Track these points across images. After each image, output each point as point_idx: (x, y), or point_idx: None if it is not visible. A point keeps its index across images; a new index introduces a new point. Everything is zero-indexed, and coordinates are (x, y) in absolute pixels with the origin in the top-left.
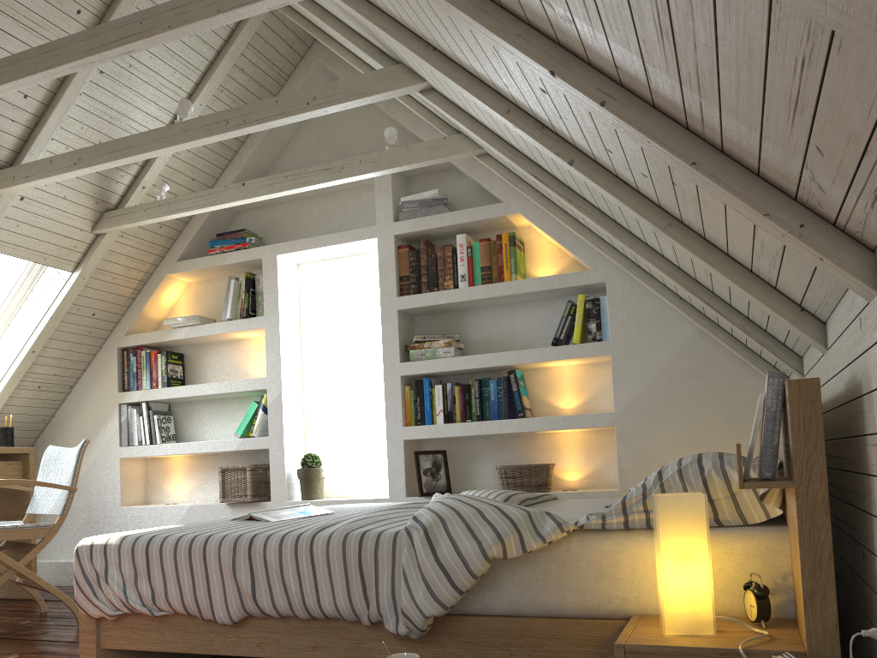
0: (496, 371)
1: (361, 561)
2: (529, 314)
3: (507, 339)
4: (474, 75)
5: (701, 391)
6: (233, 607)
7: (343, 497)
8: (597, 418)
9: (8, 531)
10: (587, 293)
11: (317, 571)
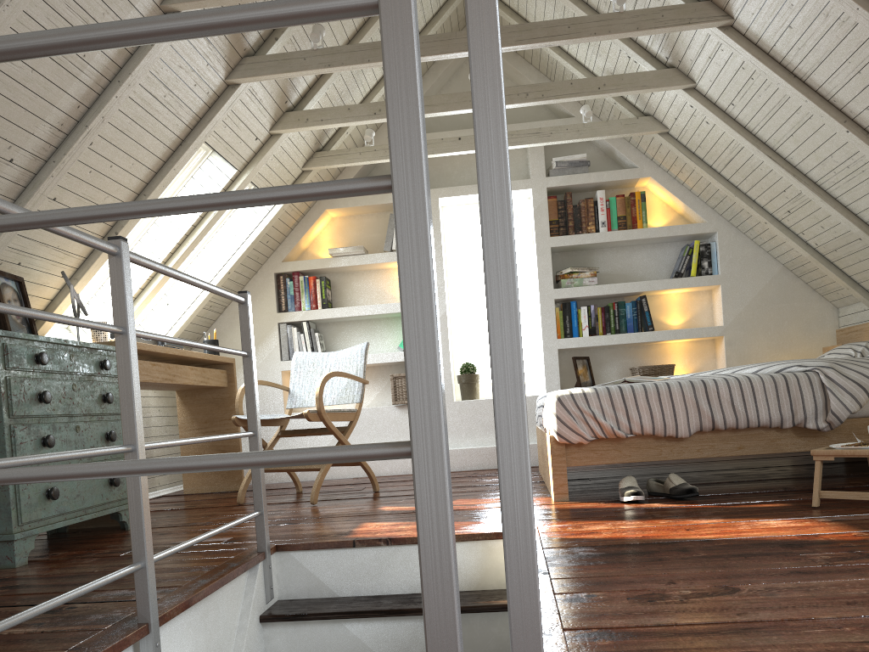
0: (620, 297)
1: (789, 389)
2: (645, 254)
3: (627, 273)
4: (822, 97)
5: (784, 310)
6: (693, 425)
7: (489, 398)
8: (711, 330)
9: (337, 414)
10: (690, 240)
11: (756, 397)
